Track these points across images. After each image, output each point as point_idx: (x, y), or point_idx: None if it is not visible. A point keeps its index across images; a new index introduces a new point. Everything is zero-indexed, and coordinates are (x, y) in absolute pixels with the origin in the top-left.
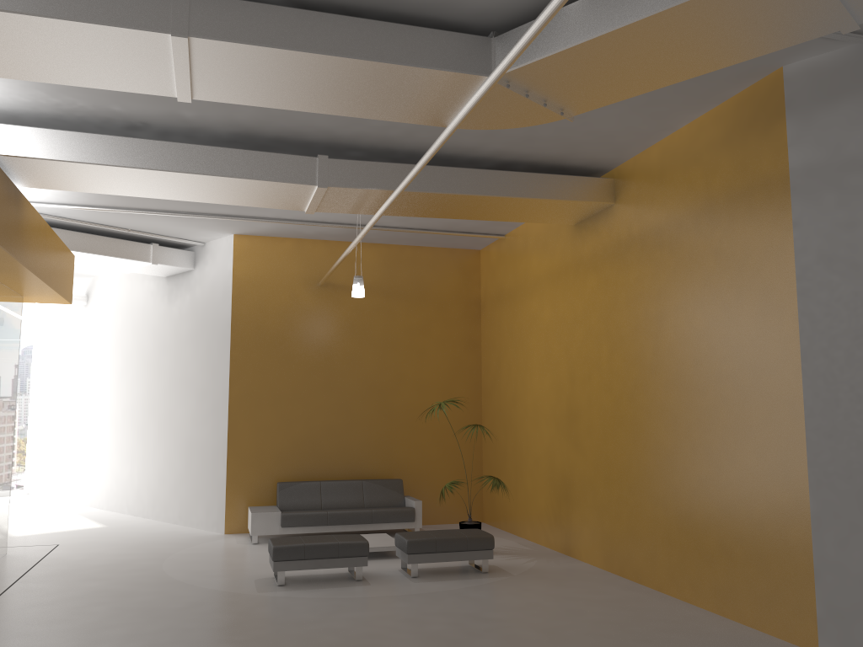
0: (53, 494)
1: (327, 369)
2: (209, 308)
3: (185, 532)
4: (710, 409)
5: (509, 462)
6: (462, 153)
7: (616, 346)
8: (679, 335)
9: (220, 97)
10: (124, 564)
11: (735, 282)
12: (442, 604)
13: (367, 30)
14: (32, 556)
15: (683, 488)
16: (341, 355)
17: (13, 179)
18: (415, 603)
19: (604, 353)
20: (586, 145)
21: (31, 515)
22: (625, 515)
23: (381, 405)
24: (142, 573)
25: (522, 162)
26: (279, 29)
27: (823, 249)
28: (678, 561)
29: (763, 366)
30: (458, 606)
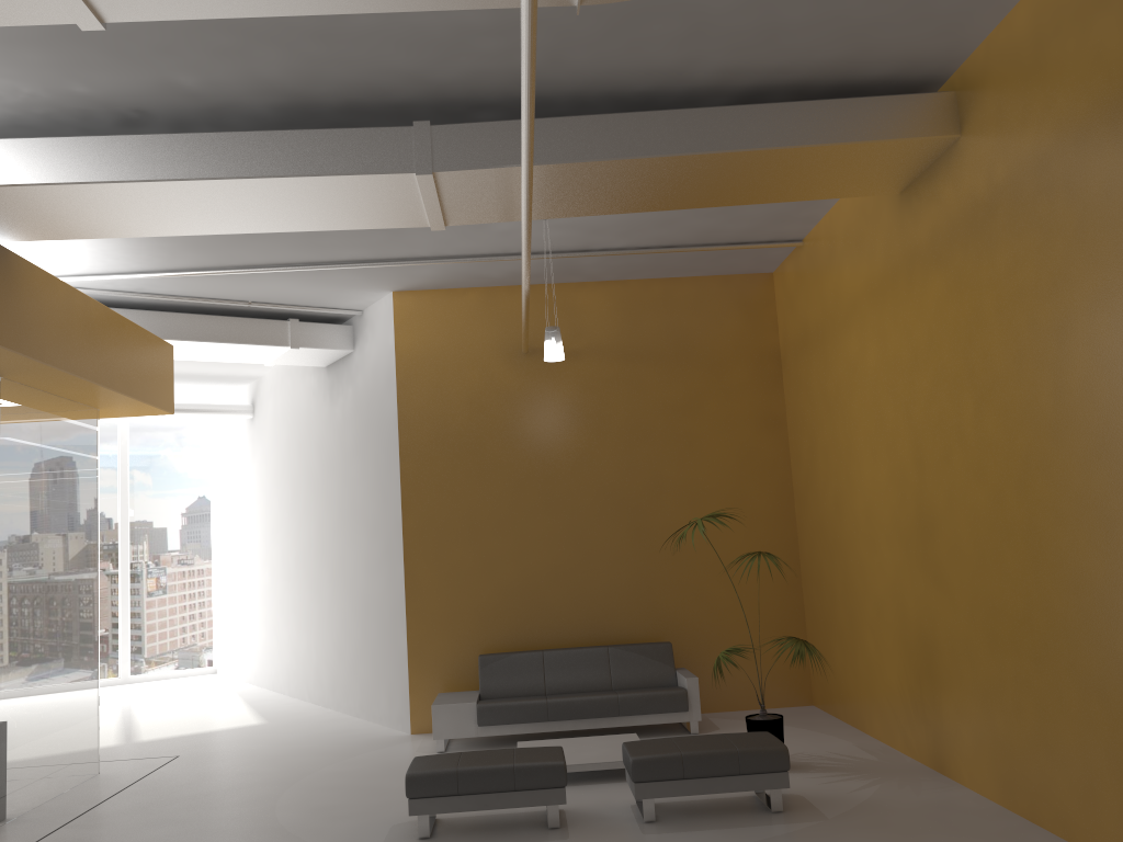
0: (238, 672)
1: (544, 479)
2: (373, 404)
3: (360, 732)
4: None
5: (840, 609)
6: (663, 86)
7: (986, 395)
8: (1101, 357)
9: (144, 8)
10: (231, 793)
11: None
12: None
13: None
14: (127, 777)
15: None
16: (565, 457)
17: None
18: None
19: (967, 410)
20: (883, 27)
21: (189, 707)
22: (1031, 709)
23: (632, 528)
24: (243, 810)
25: (776, 86)
26: None
27: None
28: None
29: None
30: None
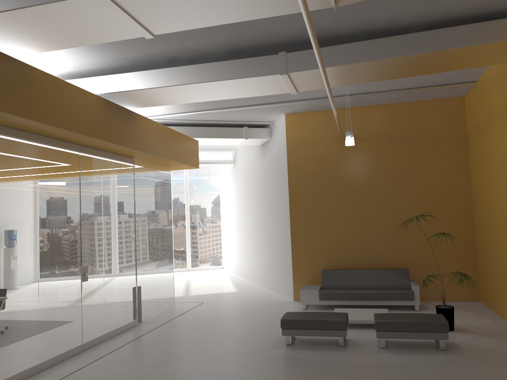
0: (231, 269)
1: (351, 194)
2: (278, 162)
3: (273, 298)
4: None
5: (491, 259)
6: (389, 25)
7: None
8: None
9: (166, 29)
10: (220, 319)
11: None
12: (382, 376)
13: None
14: (184, 309)
15: None
16: (360, 185)
17: (125, 105)
18: (363, 373)
19: None
20: None
21: (211, 282)
22: None
23: (391, 217)
24: (223, 326)
25: (446, 19)
26: None
27: None
28: None
29: None
30: None
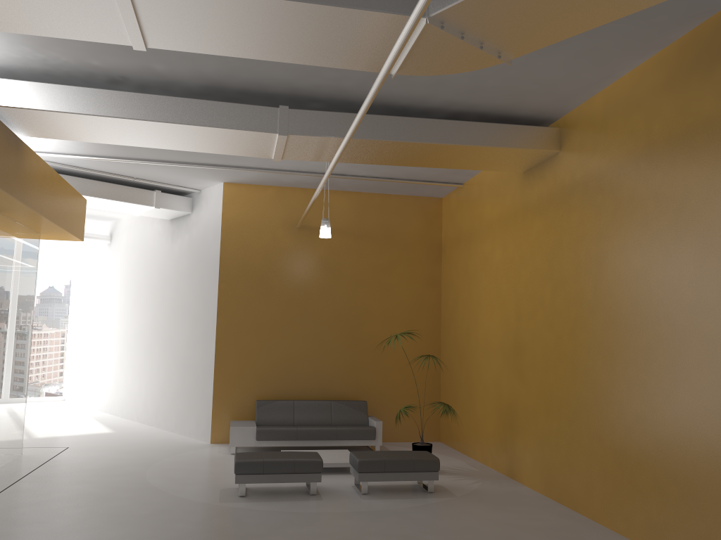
0: (82, 401)
1: (302, 301)
2: (202, 247)
3: (178, 440)
4: (647, 348)
5: (462, 389)
6: (414, 104)
7: (558, 286)
8: (618, 276)
9: (171, 45)
10: (114, 469)
11: (674, 224)
12: (382, 523)
13: None
14: (42, 457)
15: (619, 423)
16: (315, 290)
17: (13, 129)
18: (358, 521)
19: (548, 292)
20: (531, 94)
21: (58, 420)
22: (564, 446)
23: (350, 335)
24: (127, 478)
25: (471, 112)
26: None
27: None
28: (613, 494)
29: (701, 307)
30: (397, 526)
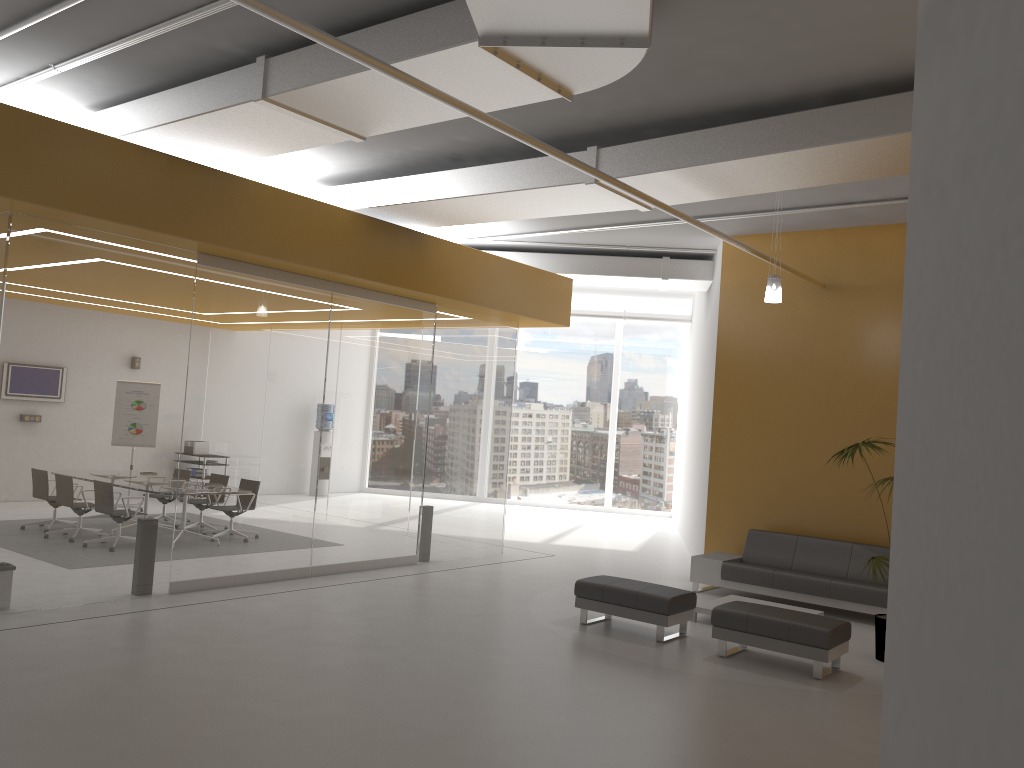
0: (675, 519)
1: (826, 396)
2: (713, 324)
3: (675, 569)
4: None
5: None
6: (756, 100)
7: None
8: None
9: (372, 130)
10: (541, 578)
11: None
12: (648, 681)
13: (375, 37)
14: (510, 558)
15: None
16: (846, 378)
17: (409, 224)
18: (629, 672)
19: None
20: (891, 40)
21: (613, 533)
22: None
23: None
24: (530, 587)
25: (854, 87)
26: (315, 66)
27: (926, 166)
28: None
29: None
30: (656, 688)
